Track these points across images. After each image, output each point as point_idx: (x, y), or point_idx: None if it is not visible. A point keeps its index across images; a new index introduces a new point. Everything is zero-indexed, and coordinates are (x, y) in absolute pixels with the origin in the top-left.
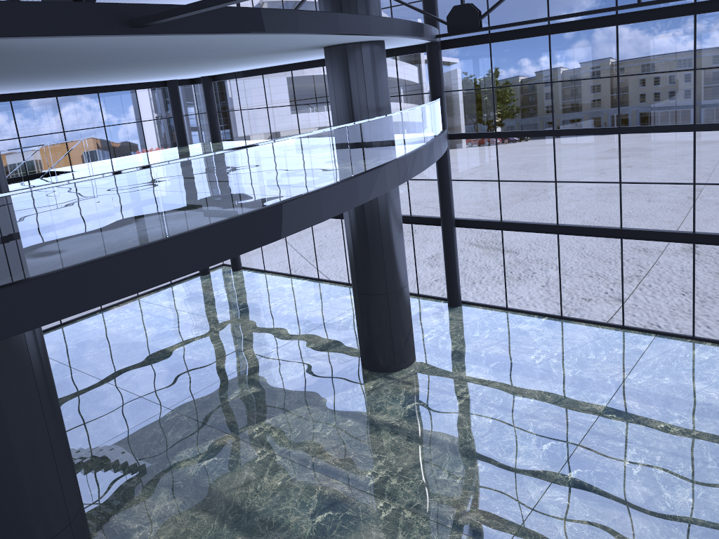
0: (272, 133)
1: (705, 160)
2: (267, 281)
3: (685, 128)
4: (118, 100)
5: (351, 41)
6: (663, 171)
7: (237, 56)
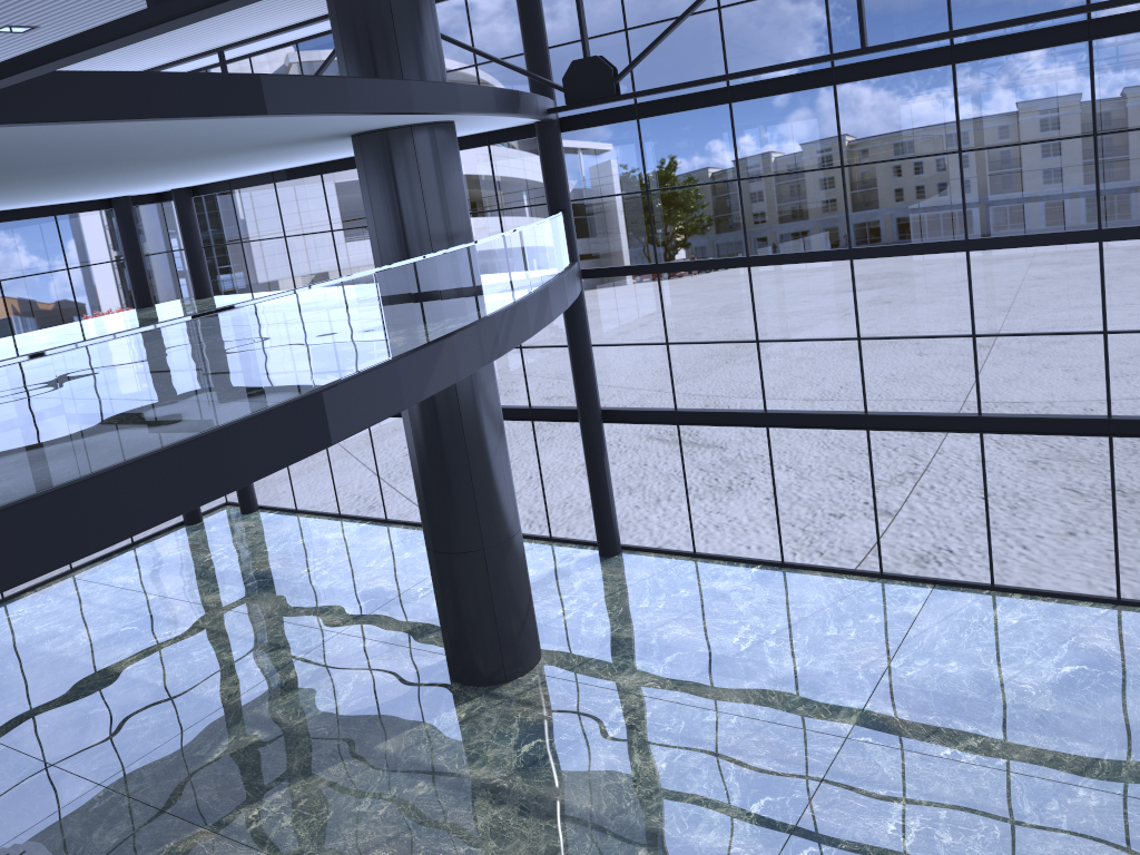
0: (328, 273)
1: (1002, 284)
2: (299, 528)
3: (953, 247)
4: (65, 230)
5: (392, 123)
6: (941, 304)
7: (199, 156)
